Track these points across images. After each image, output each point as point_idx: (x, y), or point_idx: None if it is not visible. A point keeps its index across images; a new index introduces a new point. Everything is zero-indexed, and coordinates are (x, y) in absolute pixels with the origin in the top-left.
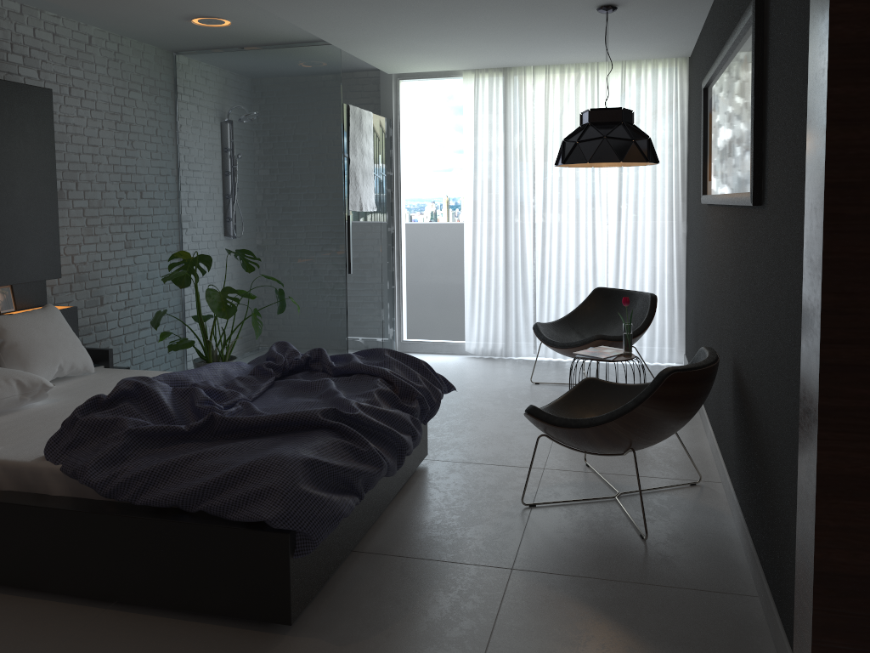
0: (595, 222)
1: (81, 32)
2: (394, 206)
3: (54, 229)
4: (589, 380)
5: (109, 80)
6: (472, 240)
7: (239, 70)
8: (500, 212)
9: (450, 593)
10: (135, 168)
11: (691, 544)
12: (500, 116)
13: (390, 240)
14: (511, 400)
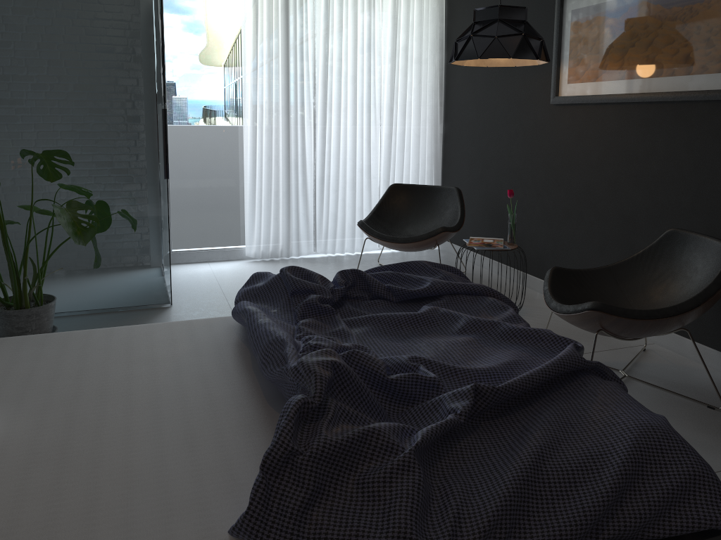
0: (370, 123)
1: None
2: None
3: None
4: (556, 270)
5: None
6: (254, 140)
7: None
8: (280, 111)
9: None
10: None
11: None
12: (279, 11)
13: None
14: None
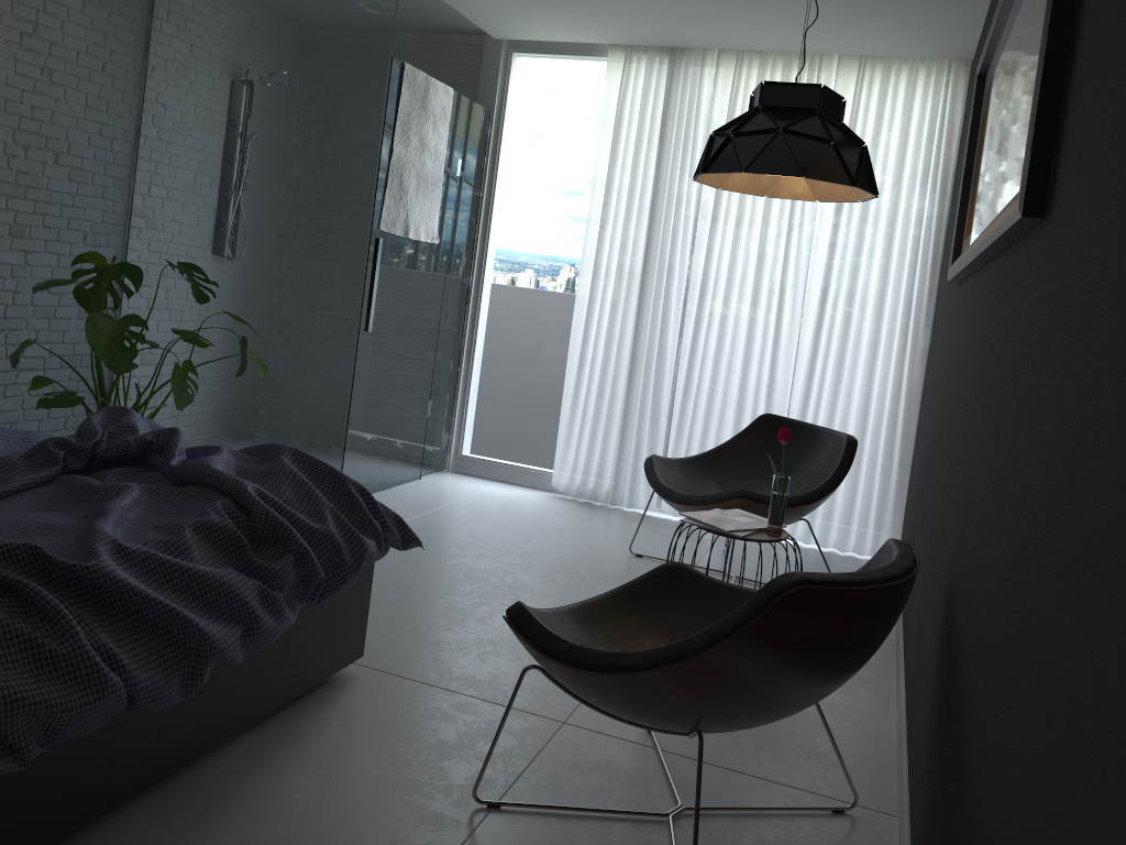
0: (782, 310)
1: None
2: (477, 245)
3: None
4: (672, 568)
5: None
6: (586, 312)
7: None
8: (636, 275)
9: None
10: (51, 114)
11: None
12: (657, 124)
13: (462, 295)
14: (580, 577)
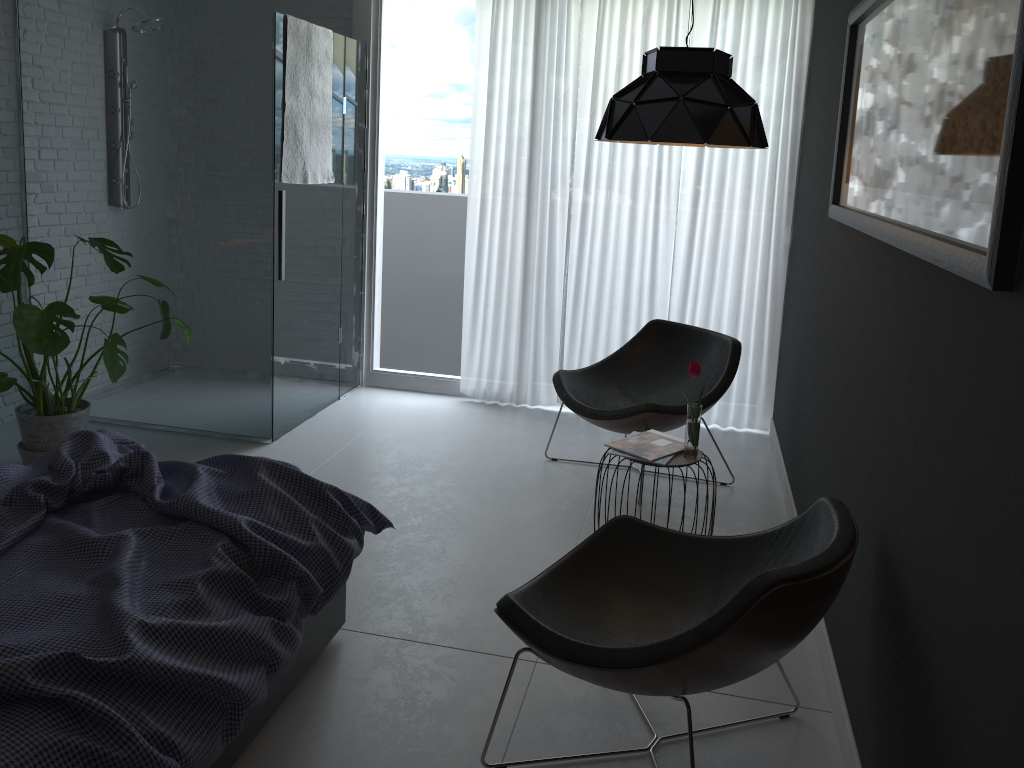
0: (658, 219)
1: None
2: (367, 174)
3: None
4: (622, 521)
5: None
6: (478, 233)
7: None
8: (522, 194)
9: None
10: None
11: None
12: (530, 49)
13: (358, 225)
14: (509, 492)
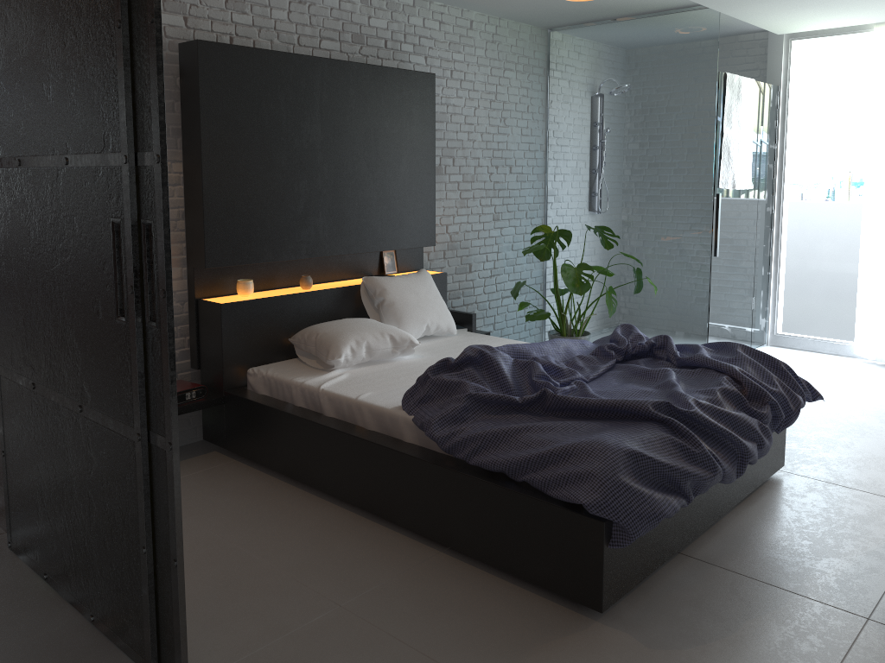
0: None
1: (464, 18)
2: (776, 183)
3: (431, 202)
4: None
5: (486, 61)
6: (872, 225)
7: (609, 43)
8: None
9: (784, 627)
10: (506, 144)
11: None
12: None
13: (768, 221)
14: None
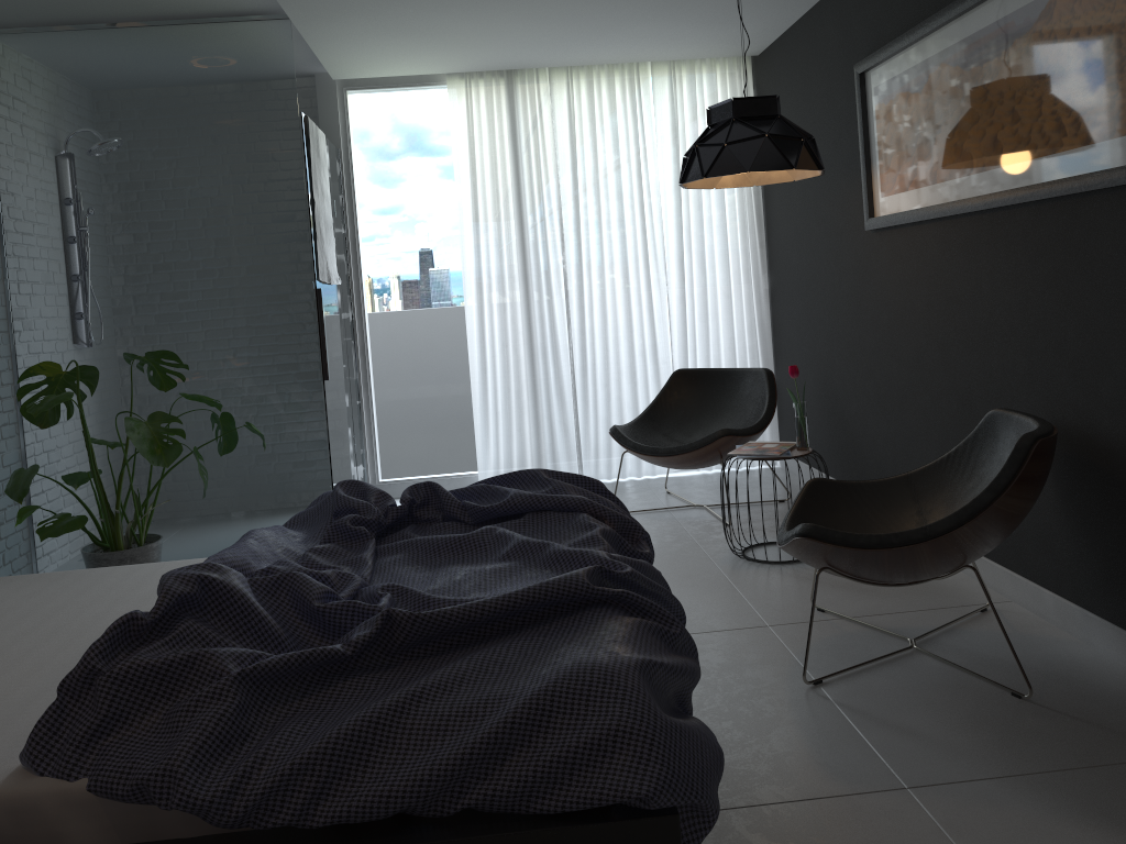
0: (650, 282)
1: None
2: (352, 279)
3: None
4: (815, 482)
5: None
6: (480, 320)
7: (110, 61)
8: (516, 277)
9: None
10: None
11: (1088, 692)
12: (506, 140)
13: (352, 331)
14: None
